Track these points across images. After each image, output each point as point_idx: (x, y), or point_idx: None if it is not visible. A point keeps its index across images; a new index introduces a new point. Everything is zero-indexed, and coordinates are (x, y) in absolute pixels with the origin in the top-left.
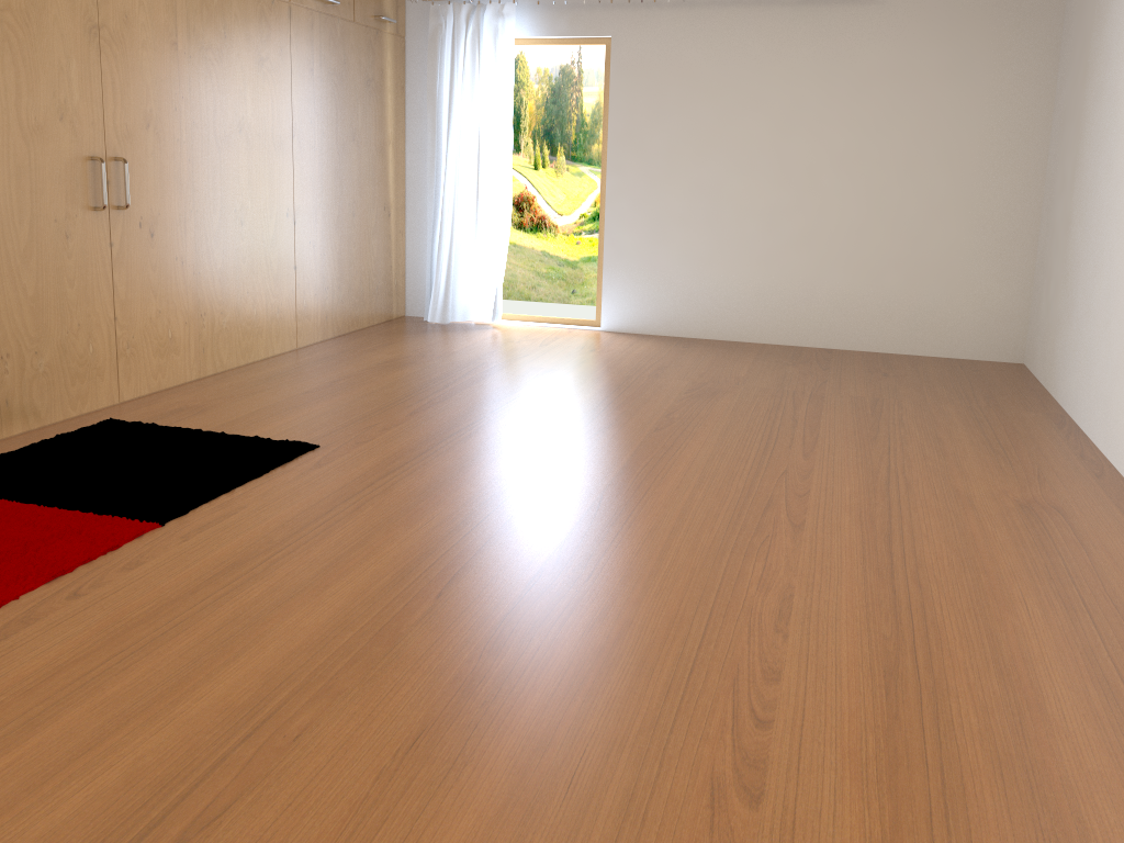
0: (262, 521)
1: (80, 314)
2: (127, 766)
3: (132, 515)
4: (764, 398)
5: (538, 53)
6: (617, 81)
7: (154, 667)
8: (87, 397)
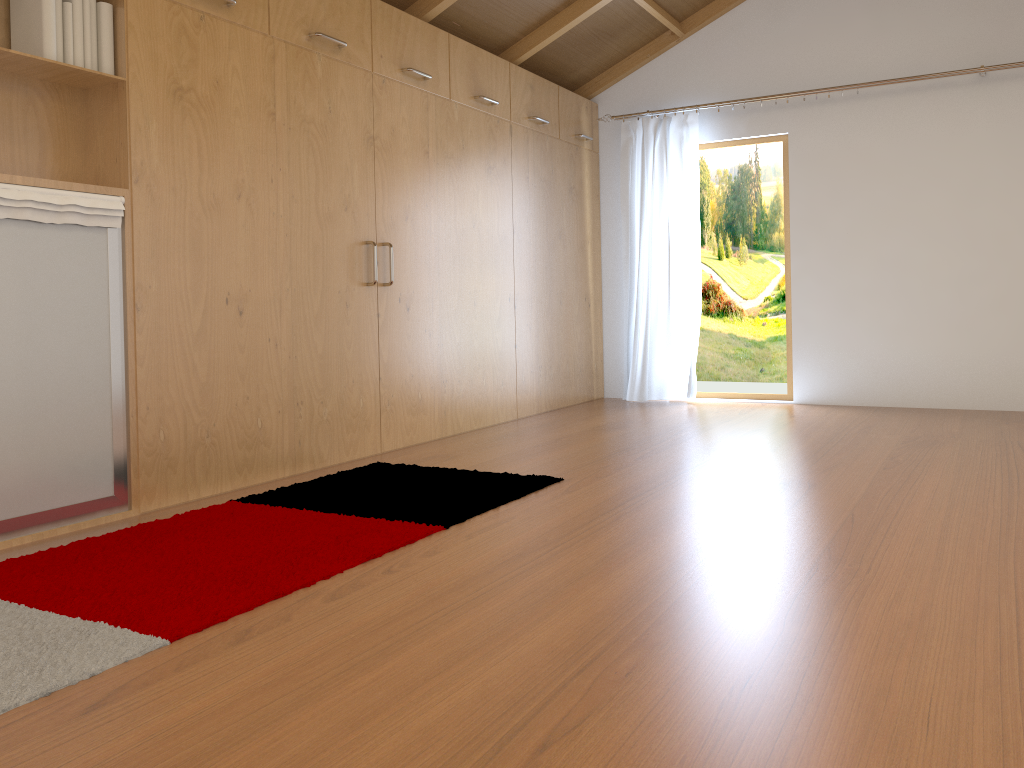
0: (533, 527)
1: (354, 372)
2: (478, 686)
3: (418, 521)
4: (988, 447)
5: (717, 157)
6: (796, 172)
7: (475, 620)
8: (357, 445)
